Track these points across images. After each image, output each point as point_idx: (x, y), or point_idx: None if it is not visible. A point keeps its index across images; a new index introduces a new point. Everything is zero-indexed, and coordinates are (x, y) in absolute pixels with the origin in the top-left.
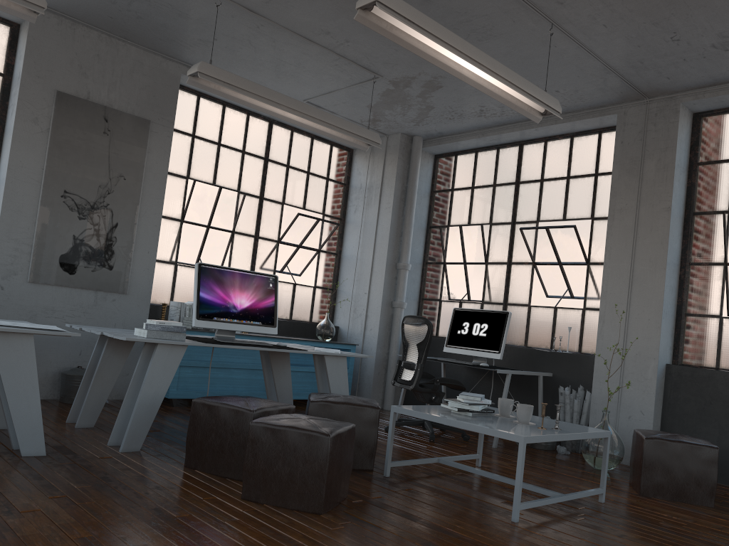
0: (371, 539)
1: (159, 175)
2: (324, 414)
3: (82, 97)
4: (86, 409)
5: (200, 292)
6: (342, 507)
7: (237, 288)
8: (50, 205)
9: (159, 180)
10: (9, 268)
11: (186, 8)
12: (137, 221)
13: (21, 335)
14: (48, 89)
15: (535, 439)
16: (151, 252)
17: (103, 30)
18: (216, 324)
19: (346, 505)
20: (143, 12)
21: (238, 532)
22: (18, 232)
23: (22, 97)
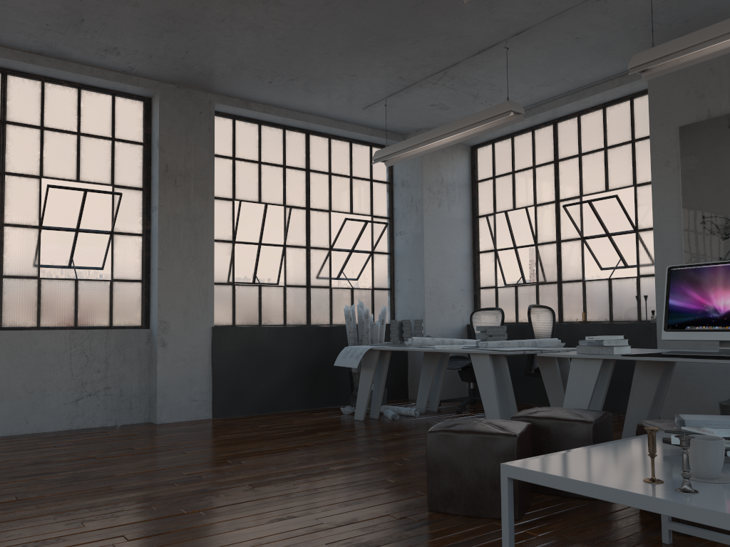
0: (370, 526)
1: None
2: None
3: (703, 118)
4: (626, 428)
5: (669, 300)
6: (468, 519)
7: (719, 286)
8: (691, 235)
9: None
10: None
11: None
12: None
13: (483, 355)
14: (672, 130)
15: (529, 476)
16: None
17: None
18: (688, 334)
19: (476, 520)
20: (675, 18)
21: (360, 492)
22: None
23: (652, 149)
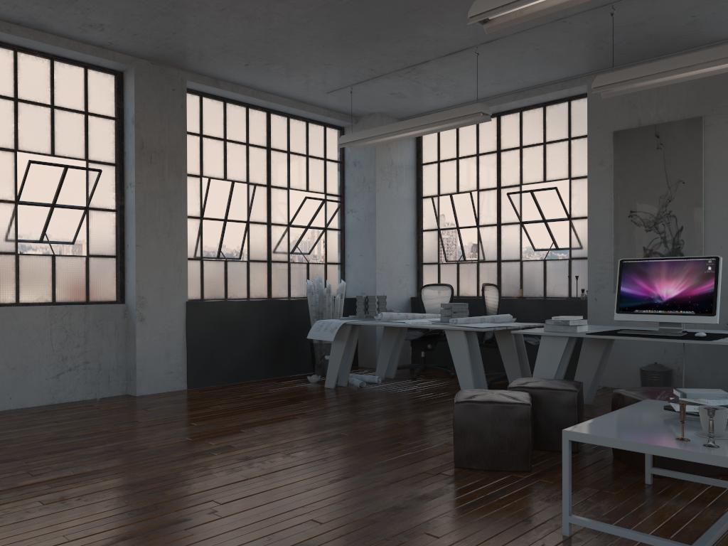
0: (416, 482)
1: (722, 165)
2: (619, 404)
3: (634, 126)
4: None
5: (620, 287)
6: (490, 472)
7: (662, 277)
8: (620, 226)
9: (722, 171)
10: (598, 283)
11: (625, 21)
12: (702, 219)
13: (457, 331)
14: (607, 134)
15: (588, 439)
16: (724, 247)
17: (640, 60)
18: (636, 316)
19: (497, 473)
20: (621, 40)
21: (386, 454)
22: (601, 253)
23: (589, 149)
